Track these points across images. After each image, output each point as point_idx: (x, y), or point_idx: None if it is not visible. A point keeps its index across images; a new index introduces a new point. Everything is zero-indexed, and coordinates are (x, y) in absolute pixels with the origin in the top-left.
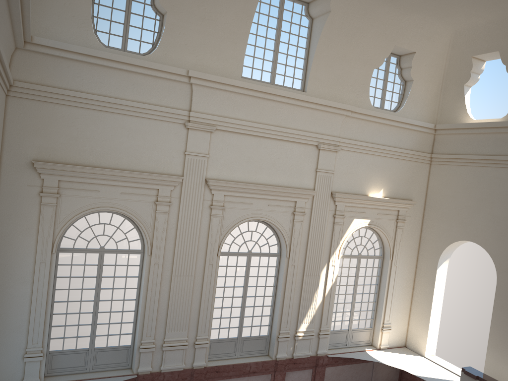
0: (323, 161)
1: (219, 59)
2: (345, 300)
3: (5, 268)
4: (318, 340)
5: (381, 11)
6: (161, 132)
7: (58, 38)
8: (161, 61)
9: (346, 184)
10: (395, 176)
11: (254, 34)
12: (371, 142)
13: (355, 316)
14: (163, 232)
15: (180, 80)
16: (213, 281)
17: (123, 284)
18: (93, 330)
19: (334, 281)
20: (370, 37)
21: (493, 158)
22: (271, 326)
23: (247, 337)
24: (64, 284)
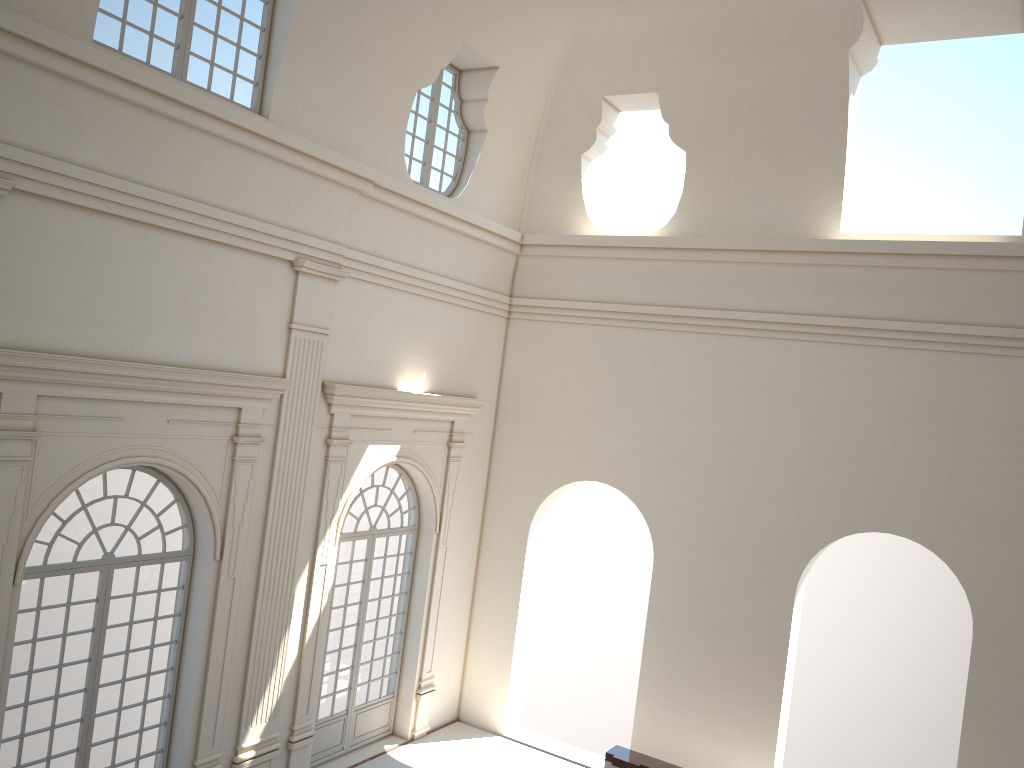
0: (307, 305)
1: None
2: (341, 642)
3: None
4: (287, 757)
5: None
6: None
7: None
8: None
9: (354, 363)
10: (448, 345)
11: None
12: (406, 263)
13: (359, 675)
14: None
15: None
16: (0, 663)
17: None
18: None
19: (326, 601)
20: (418, 10)
21: (643, 310)
22: (167, 753)
23: None
24: None
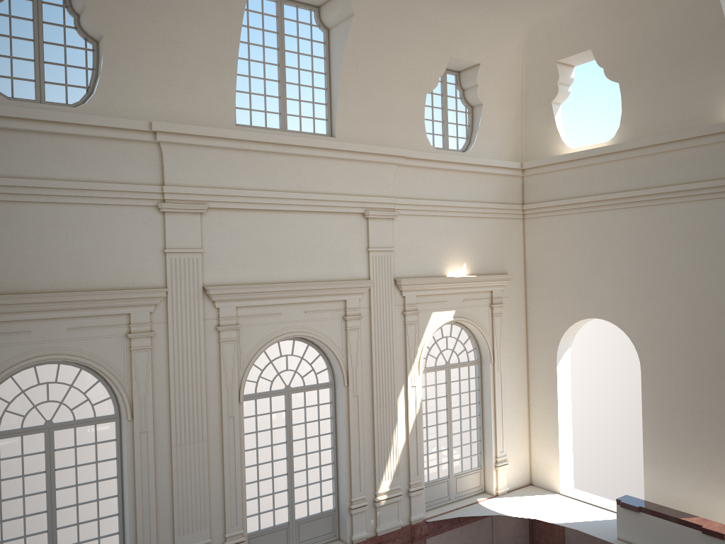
0: (376, 236)
1: (197, 101)
2: (437, 434)
3: None
4: (409, 501)
5: (424, 8)
6: (121, 224)
7: None
8: (106, 112)
9: (414, 264)
10: (479, 243)
11: (245, 59)
12: (439, 199)
13: (455, 455)
14: (147, 380)
15: (140, 138)
16: (239, 442)
17: (94, 474)
18: None
19: (419, 408)
20: (415, 49)
21: (607, 197)
22: (337, 494)
23: (304, 517)
24: None
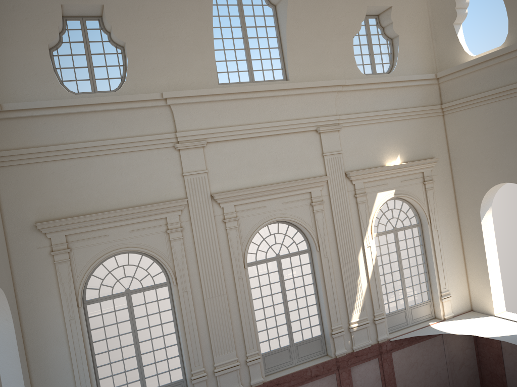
0: (327, 144)
1: (191, 73)
2: (392, 278)
3: (38, 334)
4: (375, 327)
5: None
6: (153, 161)
7: (27, 99)
8: (134, 91)
9: (358, 160)
10: (409, 138)
11: (219, 38)
12: (373, 111)
13: (409, 292)
14: (183, 258)
15: (156, 104)
16: (247, 294)
17: (159, 320)
18: (141, 373)
19: (374, 261)
20: (339, 6)
21: (504, 89)
22: (321, 325)
23: (300, 341)
24: (101, 335)
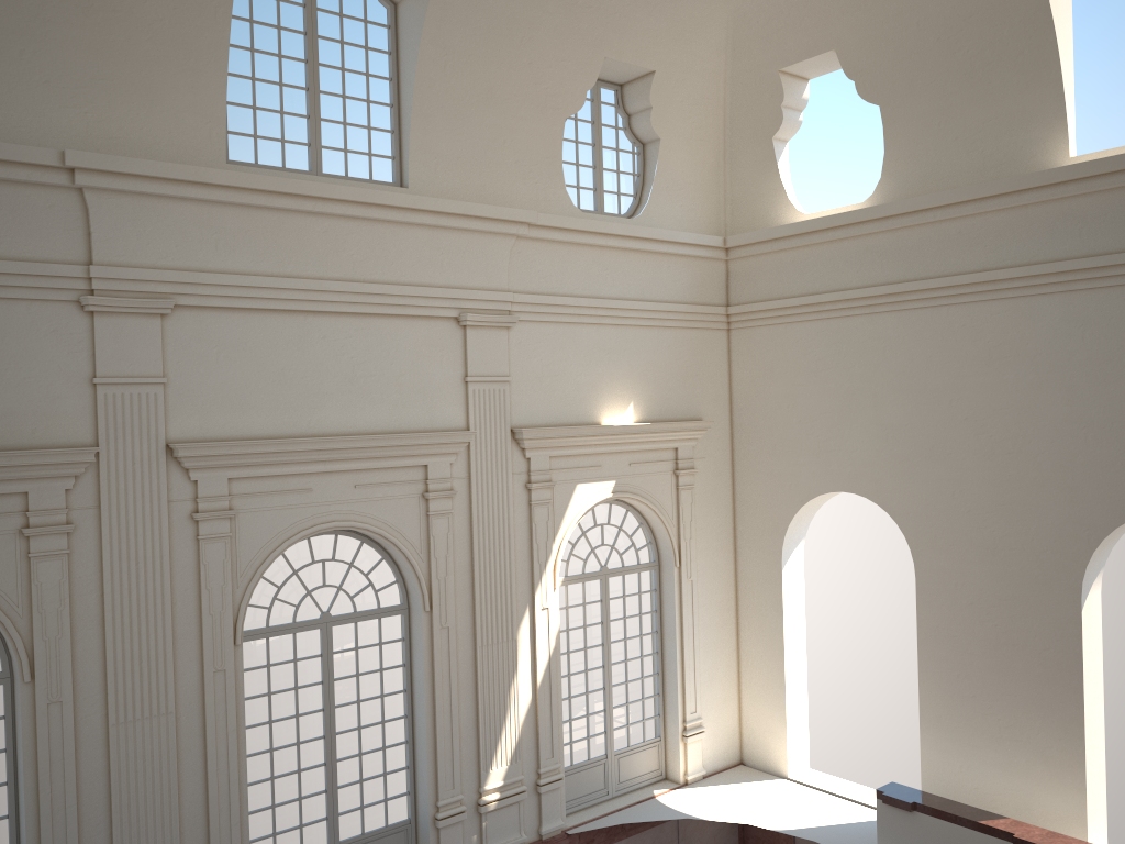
0: (480, 356)
1: (155, 118)
2: (587, 686)
3: None
4: (538, 800)
5: None
6: (10, 333)
7: None
8: None
9: (545, 405)
10: (656, 370)
11: (245, 48)
12: (589, 295)
13: (618, 719)
14: (61, 610)
15: (43, 180)
16: (234, 713)
17: None
18: None
19: (554, 645)
20: (544, 41)
21: (861, 293)
22: (413, 795)
23: (356, 837)
24: None
